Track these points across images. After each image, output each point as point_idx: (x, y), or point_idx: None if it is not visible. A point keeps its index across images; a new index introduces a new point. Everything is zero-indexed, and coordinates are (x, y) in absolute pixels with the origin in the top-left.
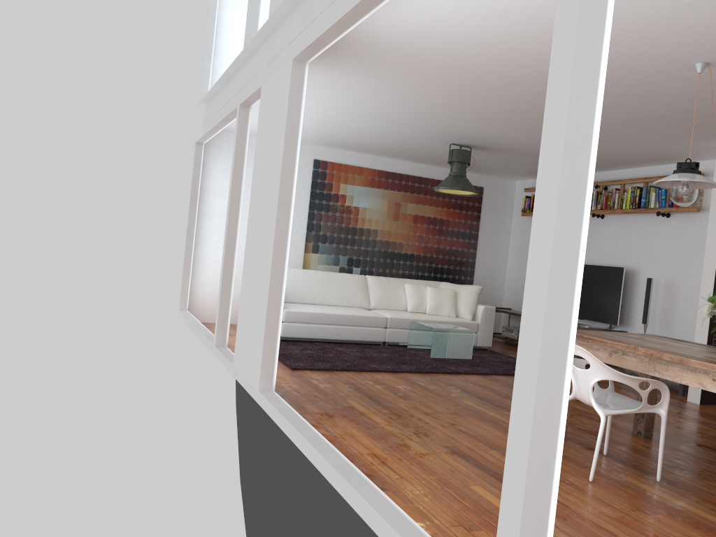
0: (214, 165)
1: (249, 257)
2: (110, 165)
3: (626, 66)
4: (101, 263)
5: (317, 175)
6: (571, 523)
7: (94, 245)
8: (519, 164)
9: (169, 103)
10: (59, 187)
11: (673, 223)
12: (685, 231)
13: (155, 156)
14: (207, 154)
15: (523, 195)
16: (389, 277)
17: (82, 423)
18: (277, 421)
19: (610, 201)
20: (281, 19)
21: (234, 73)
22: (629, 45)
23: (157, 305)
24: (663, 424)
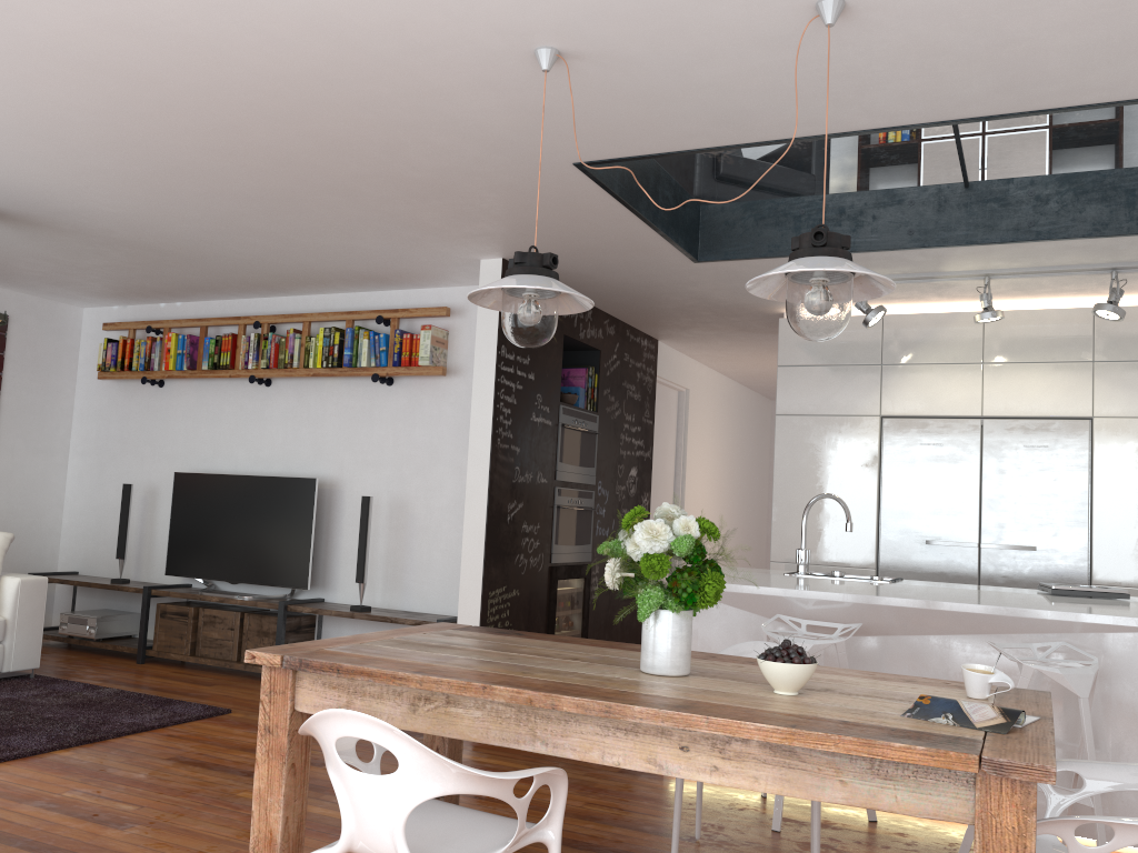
0: None
1: None
2: None
3: (401, 26)
4: None
5: None
6: None
7: None
8: (97, 269)
9: None
10: None
11: (400, 395)
12: (421, 409)
13: None
14: None
15: (100, 337)
16: None
17: None
18: None
19: (285, 353)
20: None
21: None
22: None
23: None
24: None
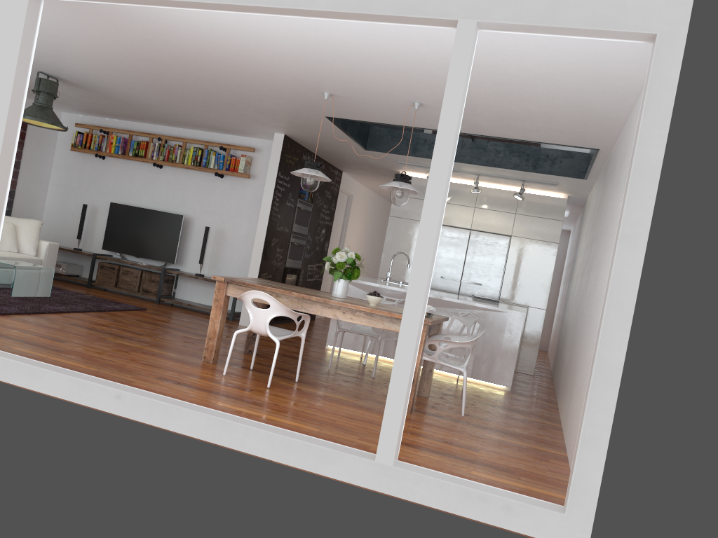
0: None
1: None
2: None
3: (281, 79)
4: None
5: None
6: (293, 414)
7: None
8: (89, 103)
9: None
10: None
11: (226, 183)
12: (235, 191)
13: None
14: None
15: (70, 129)
16: None
17: None
18: None
19: (173, 155)
20: None
21: None
22: (299, 71)
23: None
24: (303, 343)
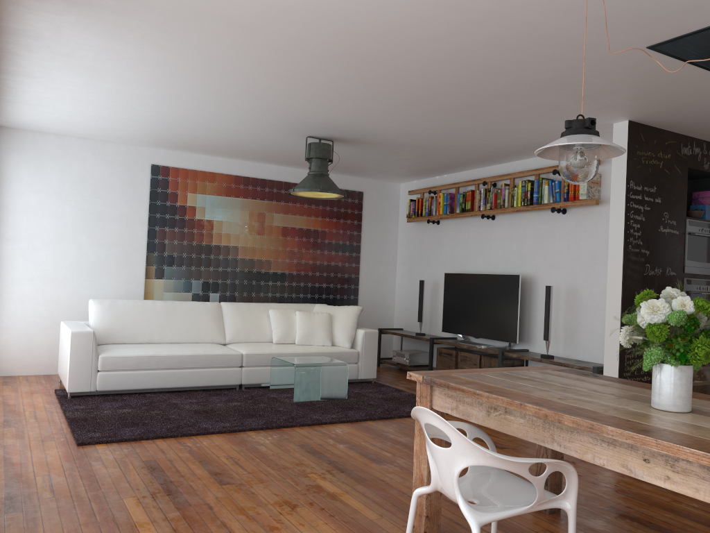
0: (15, 175)
1: None
2: None
3: None
4: None
5: (157, 183)
6: None
7: None
8: (397, 161)
9: None
10: None
11: (571, 220)
12: (584, 228)
13: None
14: (4, 161)
15: (408, 199)
16: (251, 303)
17: None
18: None
19: (500, 199)
20: None
21: None
22: None
23: None
24: (571, 525)
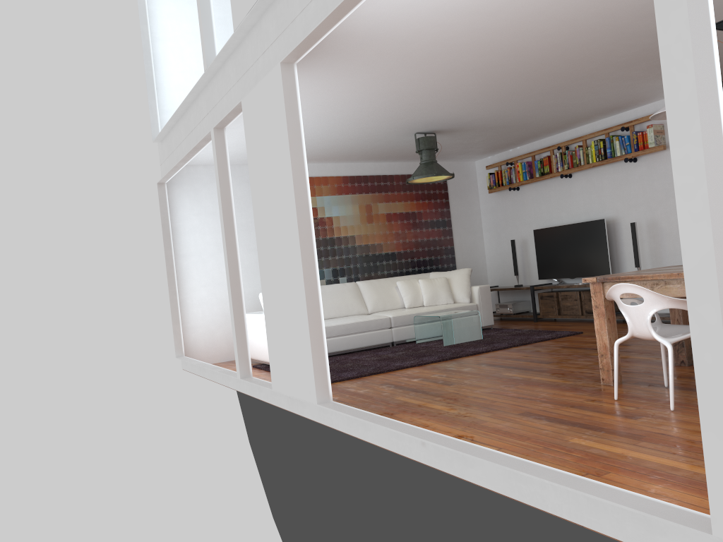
0: (179, 203)
1: (269, 275)
2: (66, 226)
3: (597, 13)
4: (78, 329)
5: None
6: (684, 447)
7: (68, 313)
8: (480, 142)
9: (115, 152)
10: (19, 259)
11: (642, 166)
12: (655, 170)
13: (111, 208)
14: (170, 193)
15: (485, 173)
16: (379, 279)
17: (98, 498)
18: (346, 429)
19: (576, 159)
20: (247, 30)
21: (192, 102)
22: None
23: (146, 361)
24: None
